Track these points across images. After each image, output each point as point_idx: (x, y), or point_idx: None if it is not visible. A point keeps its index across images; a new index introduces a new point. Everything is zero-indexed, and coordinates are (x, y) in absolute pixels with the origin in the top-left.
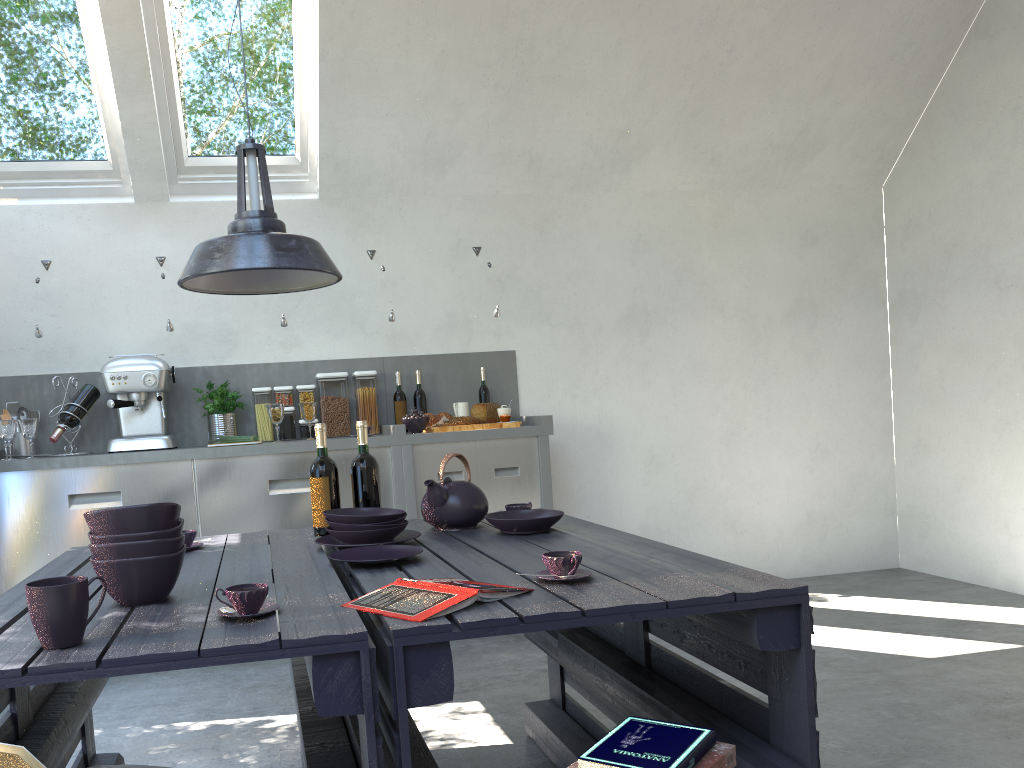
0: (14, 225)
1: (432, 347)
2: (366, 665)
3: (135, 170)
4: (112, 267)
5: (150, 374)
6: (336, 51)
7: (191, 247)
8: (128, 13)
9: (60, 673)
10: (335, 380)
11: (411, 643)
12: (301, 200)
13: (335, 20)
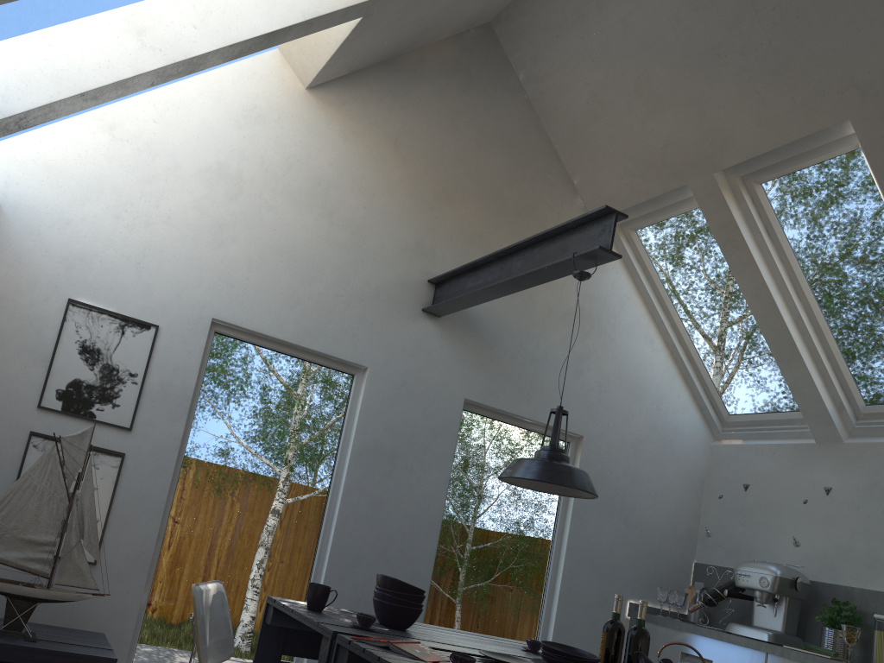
0: (731, 458)
1: None
2: (328, 645)
3: (808, 418)
4: (789, 492)
5: (764, 577)
6: None
7: (854, 480)
8: (769, 309)
9: (286, 609)
10: None
11: (339, 642)
12: None
13: None
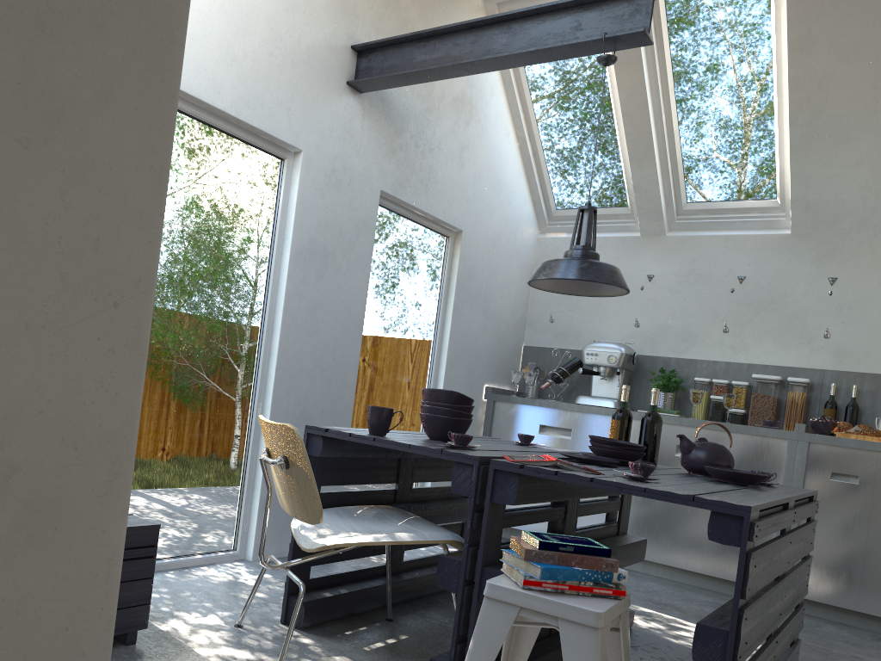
0: (559, 250)
1: (879, 367)
2: (475, 473)
3: (641, 213)
4: None
5: (612, 355)
6: (804, 117)
7: (674, 269)
8: (639, 109)
9: (360, 439)
10: (767, 381)
11: (497, 468)
12: (774, 235)
13: (803, 94)
